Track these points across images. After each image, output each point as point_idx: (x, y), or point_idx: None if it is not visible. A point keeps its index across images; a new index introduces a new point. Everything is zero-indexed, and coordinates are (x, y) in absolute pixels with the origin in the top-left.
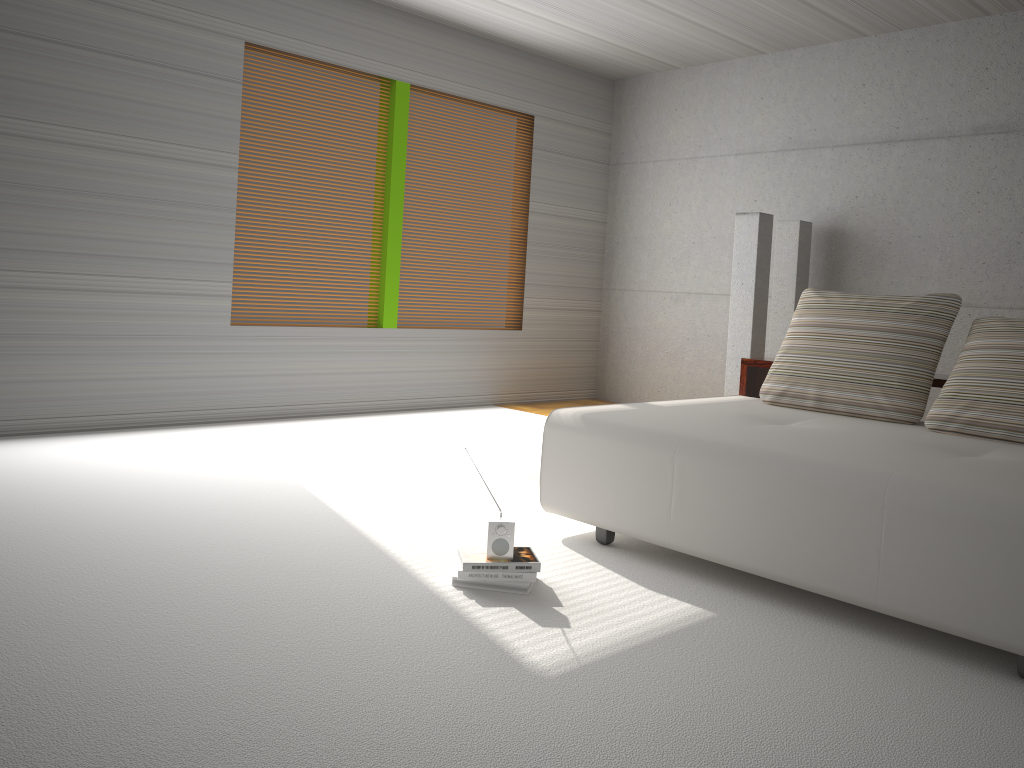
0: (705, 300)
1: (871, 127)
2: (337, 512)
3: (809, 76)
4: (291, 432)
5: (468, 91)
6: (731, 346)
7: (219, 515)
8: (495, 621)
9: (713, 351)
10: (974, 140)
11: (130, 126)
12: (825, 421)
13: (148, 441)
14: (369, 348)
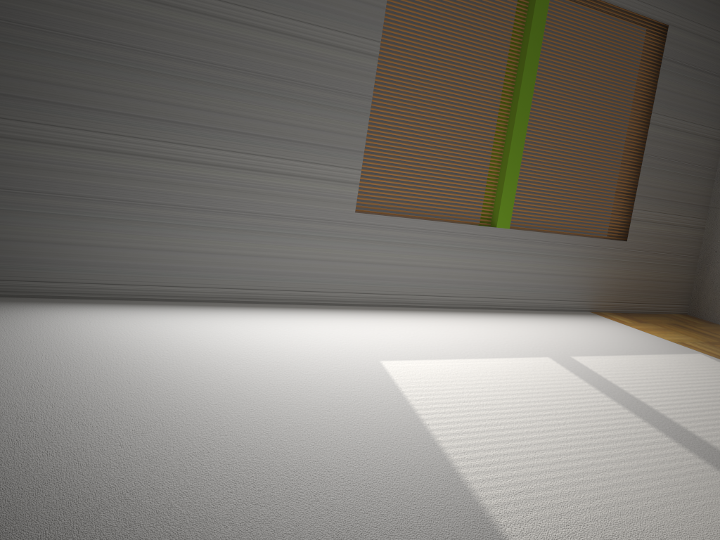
0: None
1: None
2: (486, 512)
3: None
4: (404, 328)
5: None
6: None
7: (331, 493)
8: None
9: None
10: None
11: (281, 5)
12: None
13: (266, 325)
14: (481, 246)
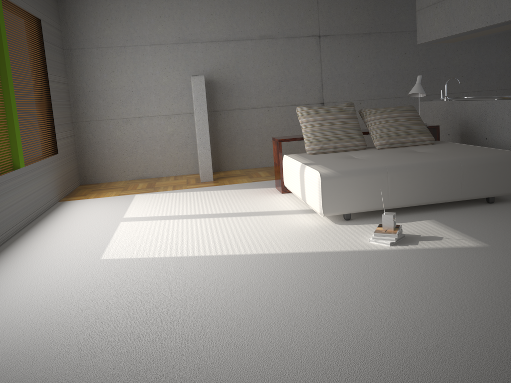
0: (145, 120)
1: (218, 34)
2: (261, 253)
3: (184, 8)
4: (48, 248)
5: (20, 2)
6: (199, 139)
7: (243, 278)
8: (434, 245)
9: (154, 144)
10: (261, 41)
11: None
12: (355, 154)
13: (2, 289)
14: (18, 183)
